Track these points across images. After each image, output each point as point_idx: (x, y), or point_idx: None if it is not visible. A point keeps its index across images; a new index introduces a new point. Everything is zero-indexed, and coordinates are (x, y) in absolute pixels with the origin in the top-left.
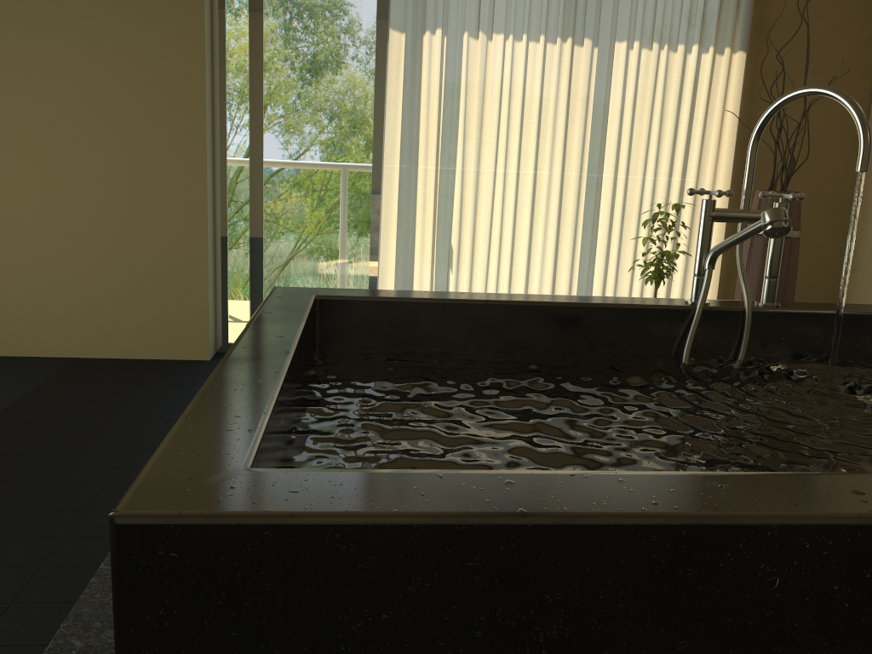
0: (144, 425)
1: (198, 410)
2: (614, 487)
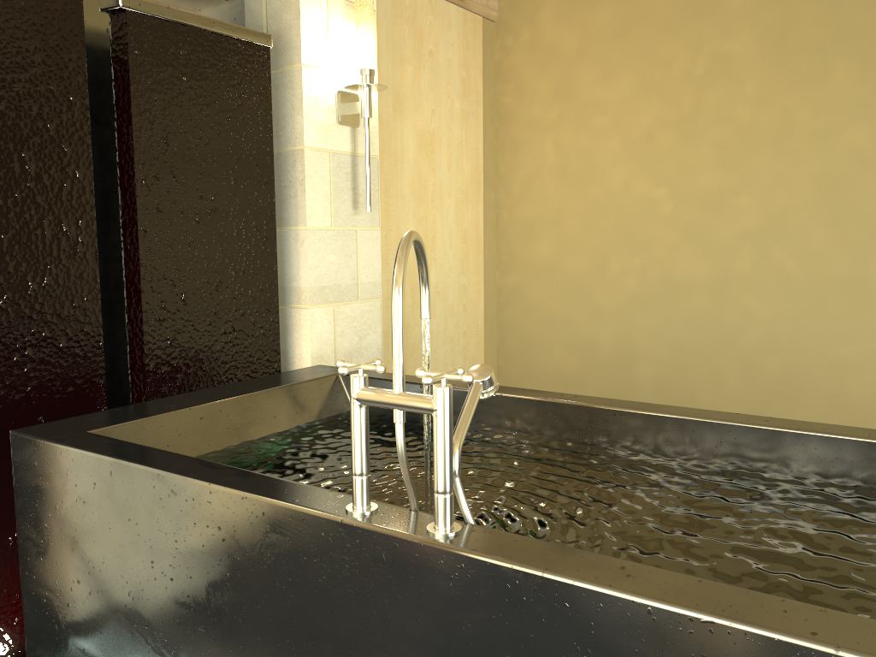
0: None
1: None
2: (875, 434)
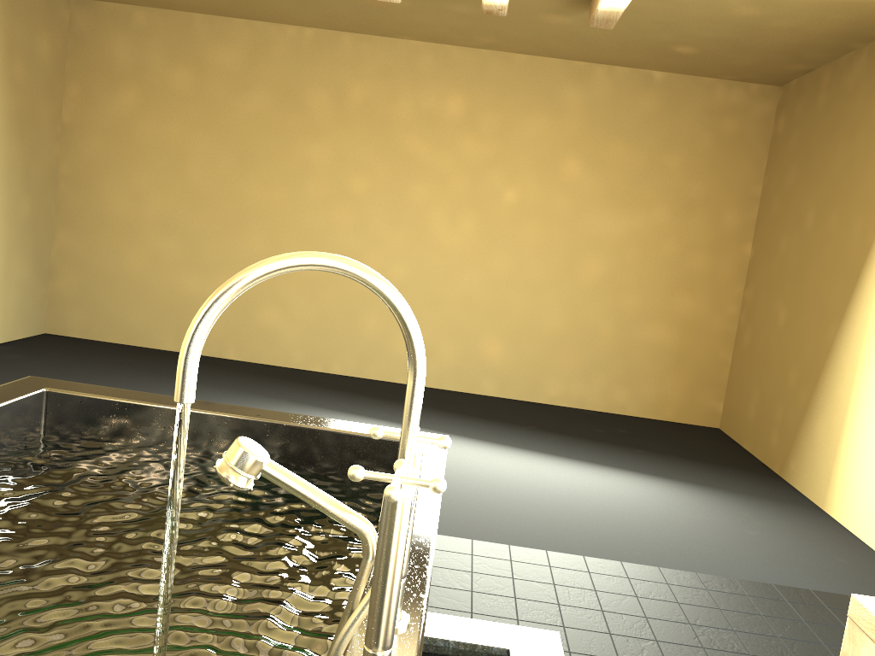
0: (772, 652)
1: (124, 390)
2: None
